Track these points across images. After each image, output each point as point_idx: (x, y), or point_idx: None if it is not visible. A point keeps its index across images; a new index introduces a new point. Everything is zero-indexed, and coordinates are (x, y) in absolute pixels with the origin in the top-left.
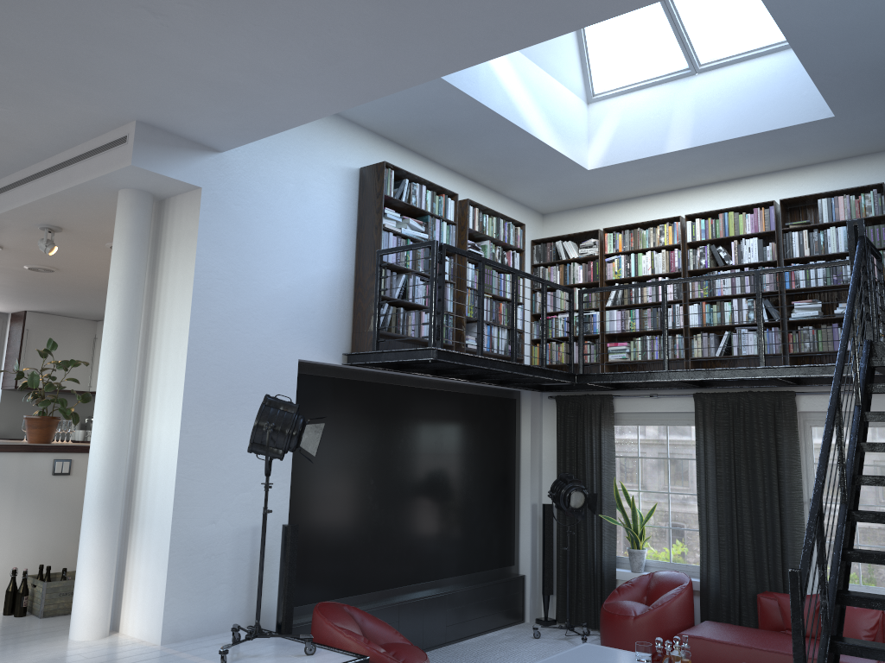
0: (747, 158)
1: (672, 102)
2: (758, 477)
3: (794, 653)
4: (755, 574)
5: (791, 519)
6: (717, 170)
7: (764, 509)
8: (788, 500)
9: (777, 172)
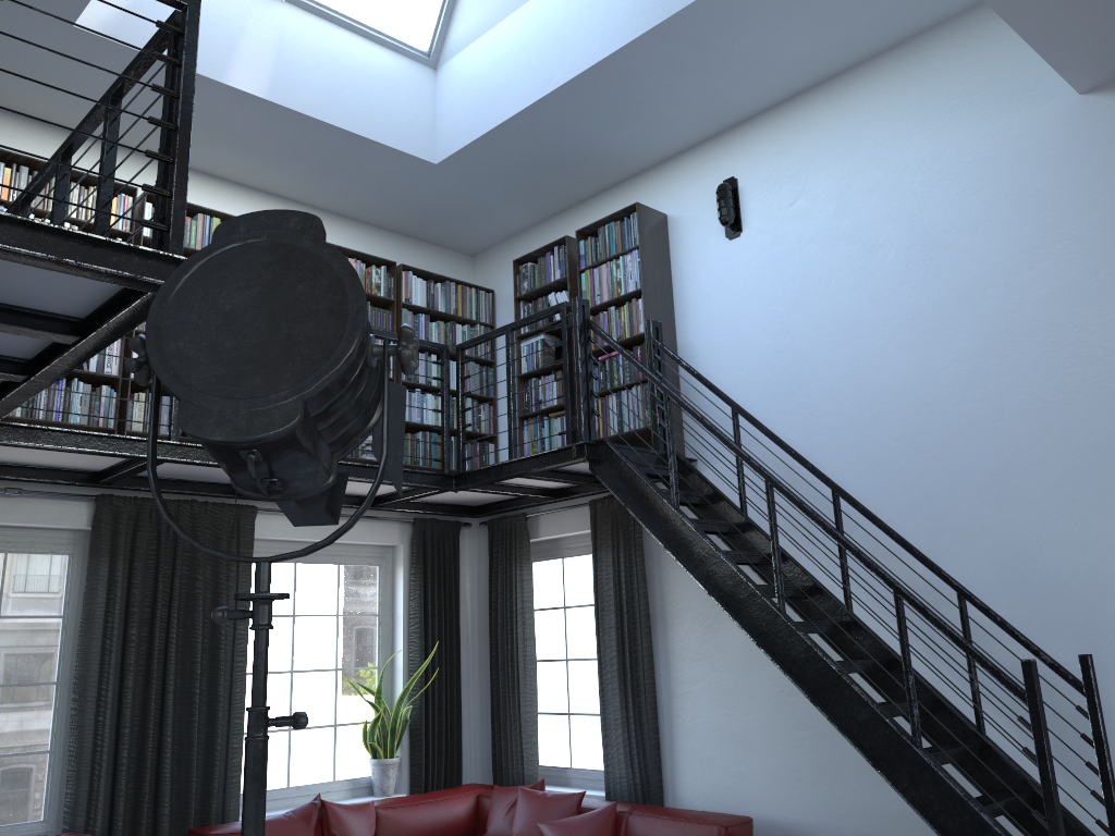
0: (274, 154)
1: (245, 15)
2: (199, 639)
3: (1047, 753)
4: (171, 805)
5: (239, 701)
6: (212, 148)
7: (199, 691)
8: (238, 671)
9: (257, 191)
